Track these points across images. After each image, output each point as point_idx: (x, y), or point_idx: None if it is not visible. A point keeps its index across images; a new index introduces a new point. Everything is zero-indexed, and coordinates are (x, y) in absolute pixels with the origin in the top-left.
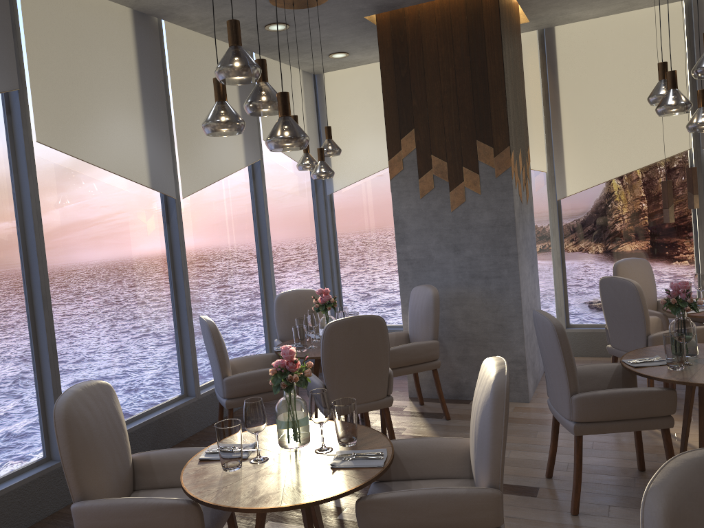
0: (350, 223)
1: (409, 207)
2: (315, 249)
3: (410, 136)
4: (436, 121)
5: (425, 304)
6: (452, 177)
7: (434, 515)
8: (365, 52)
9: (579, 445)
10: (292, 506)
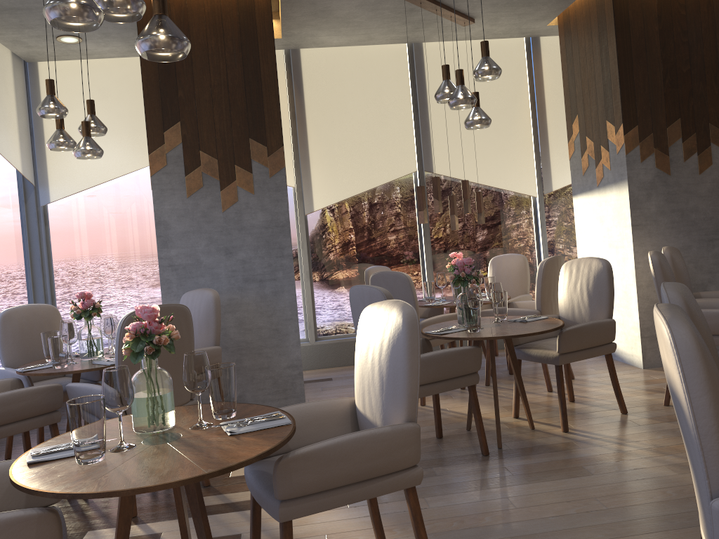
0: (70, 240)
1: (174, 207)
2: (25, 271)
3: (175, 129)
4: (205, 115)
5: (204, 308)
6: (224, 176)
7: (362, 461)
8: (102, 41)
9: None
10: (222, 470)
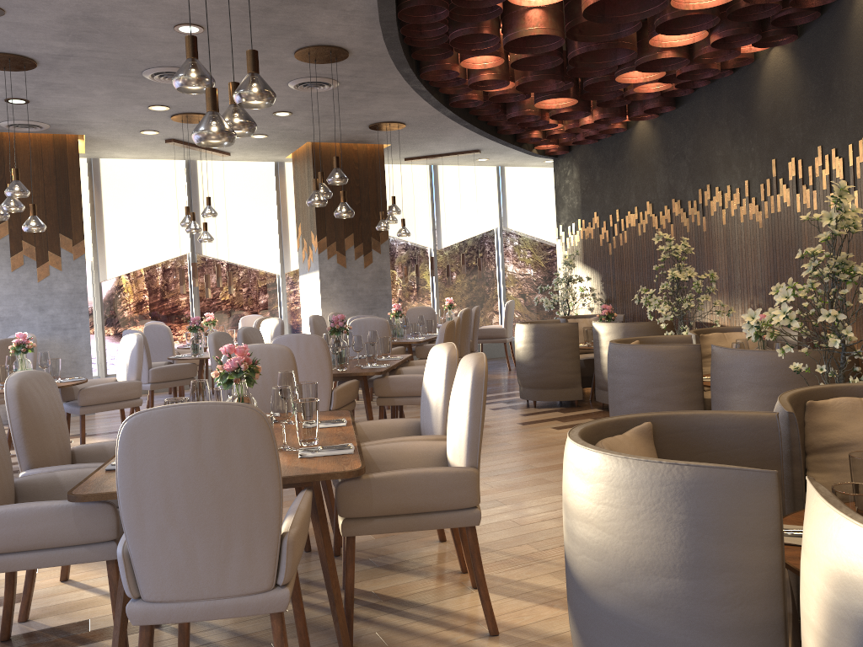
0: None
1: (1, 277)
2: None
3: (4, 225)
4: (27, 216)
5: None
6: (40, 258)
7: (115, 393)
8: None
9: (153, 395)
10: (59, 386)
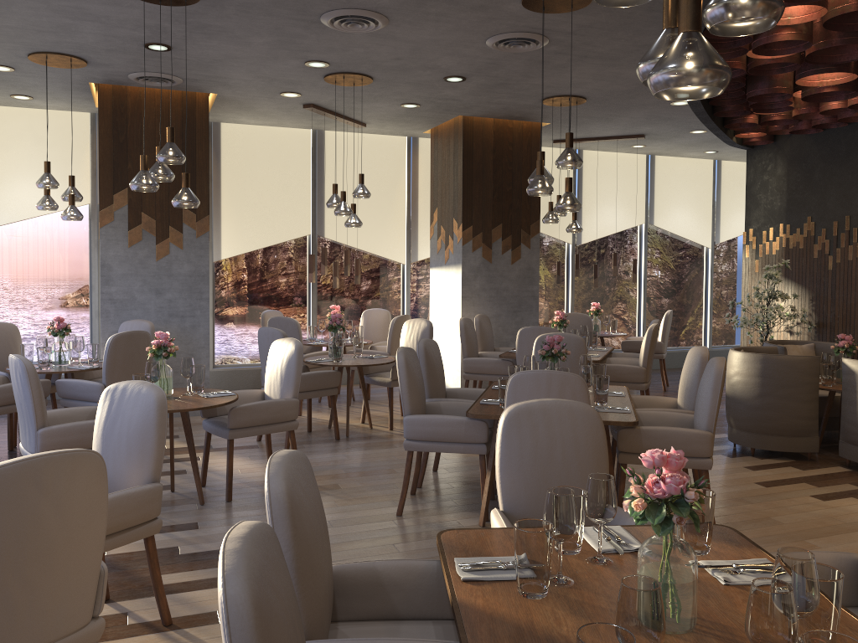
0: None
1: (117, 253)
2: None
3: (123, 193)
4: None
5: None
6: (160, 233)
7: (270, 413)
8: (50, 101)
9: None
10: (211, 406)
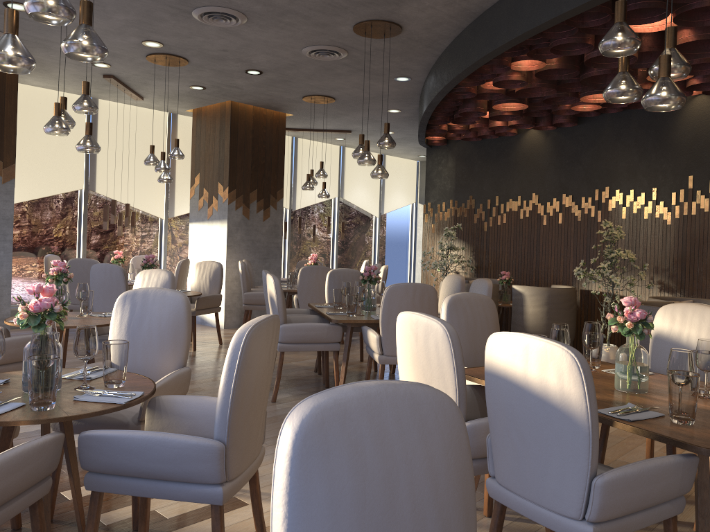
0: None
1: None
2: None
3: None
4: None
5: None
6: None
7: None
8: None
9: None
10: None
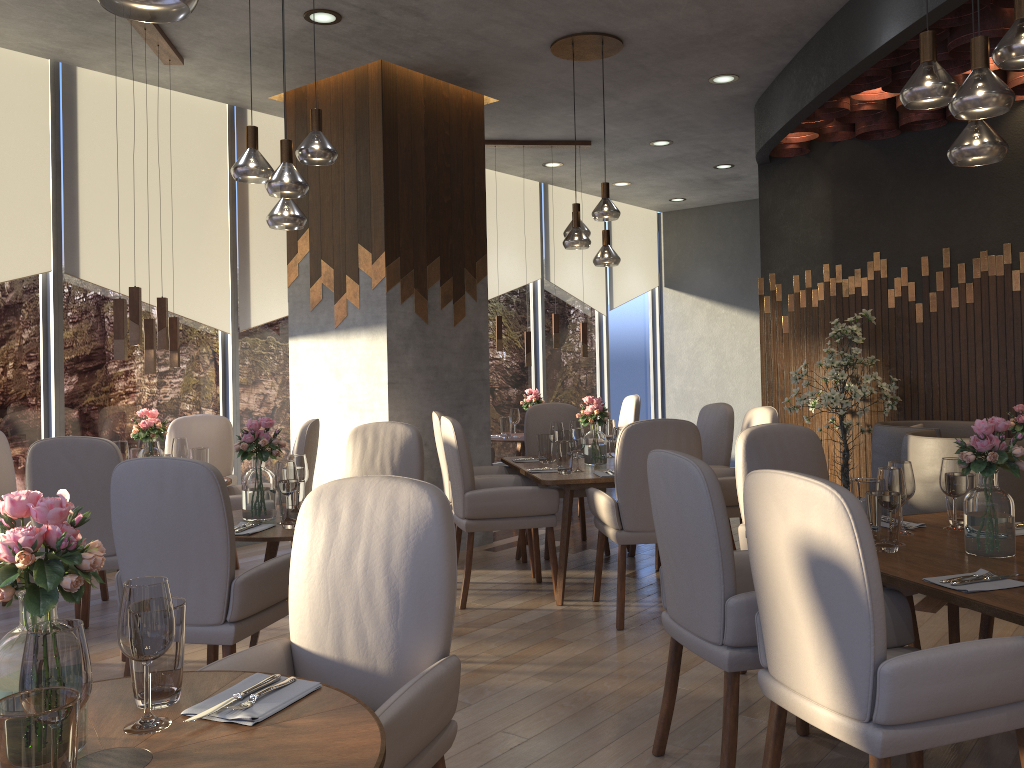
0: None
1: None
2: None
3: None
4: None
5: None
6: None
7: (427, 724)
8: None
9: None
10: None
